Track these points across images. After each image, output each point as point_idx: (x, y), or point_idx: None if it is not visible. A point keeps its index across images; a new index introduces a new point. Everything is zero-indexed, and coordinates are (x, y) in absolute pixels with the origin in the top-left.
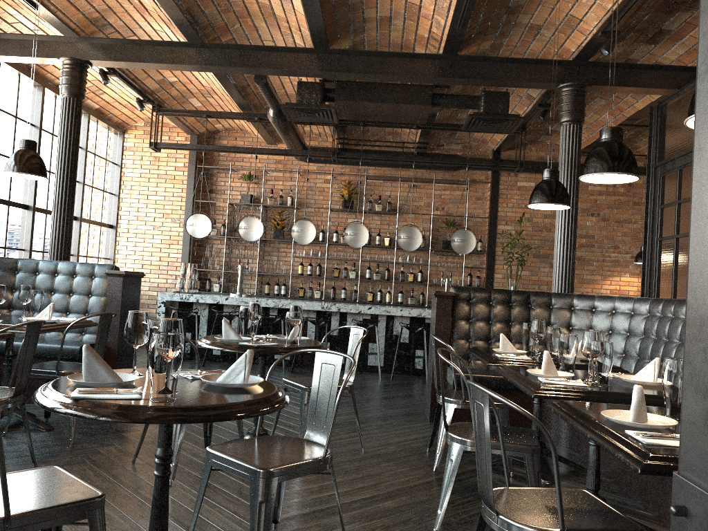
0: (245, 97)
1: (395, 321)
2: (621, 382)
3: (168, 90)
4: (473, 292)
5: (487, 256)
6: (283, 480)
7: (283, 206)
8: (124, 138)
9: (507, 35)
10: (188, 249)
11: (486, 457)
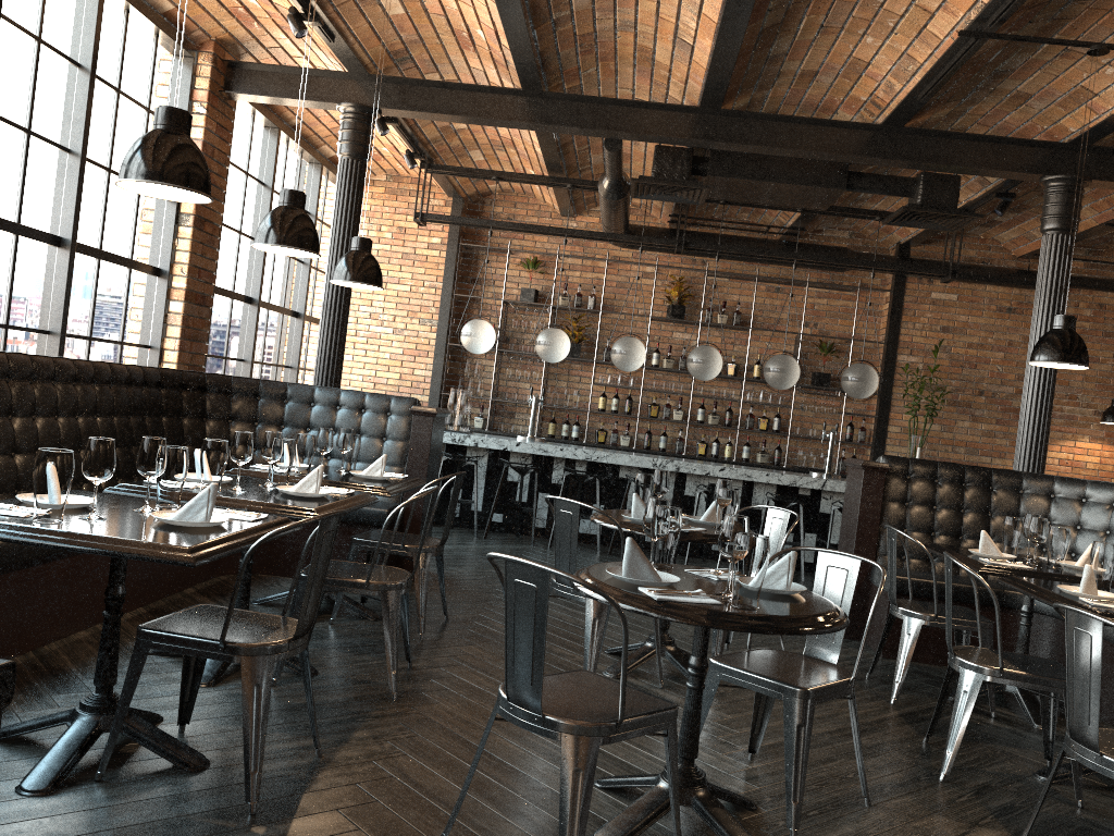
0: (561, 157)
1: (756, 489)
2: None
3: (448, 139)
4: (913, 465)
5: (880, 400)
6: (819, 702)
7: (583, 309)
8: None
9: (976, 102)
10: (442, 365)
11: (1090, 691)
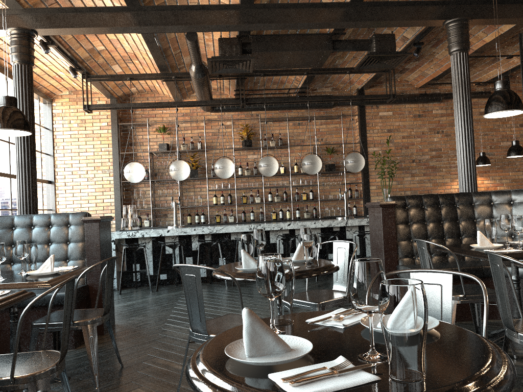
0: (165, 59)
1: None
2: None
3: (96, 58)
4: (408, 199)
5: (363, 173)
6: None
7: (195, 150)
8: (52, 106)
9: None
10: (119, 194)
11: None
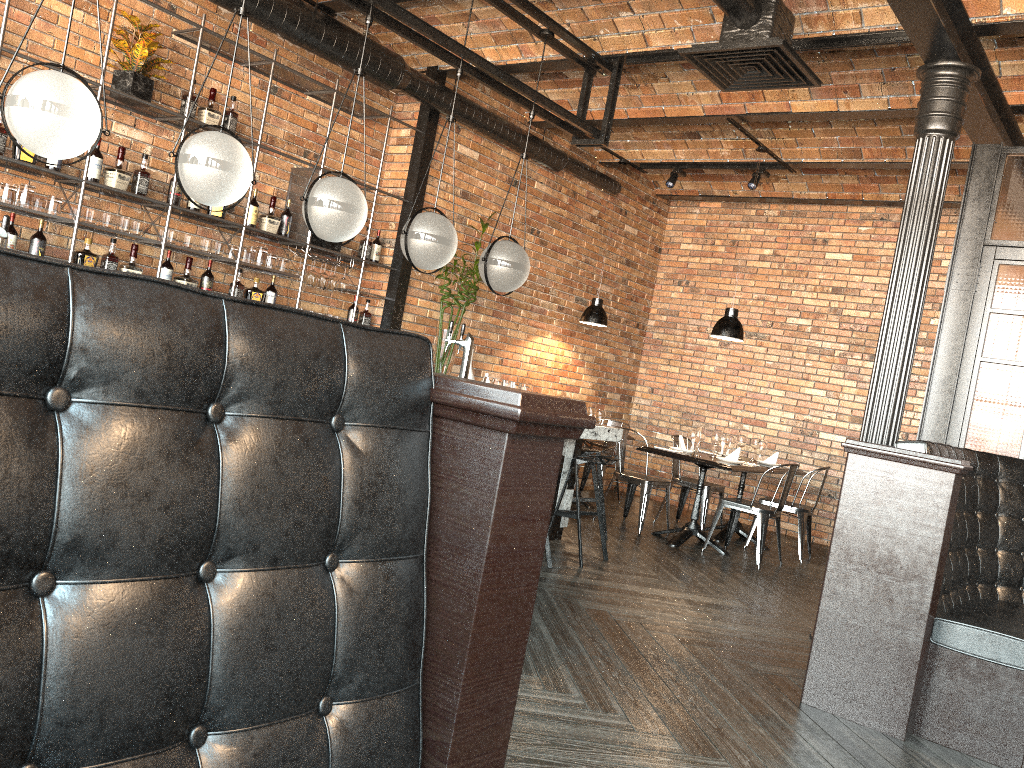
0: None
1: None
2: None
3: None
4: (940, 454)
5: (399, 278)
6: None
7: None
8: None
9: None
10: None
11: None
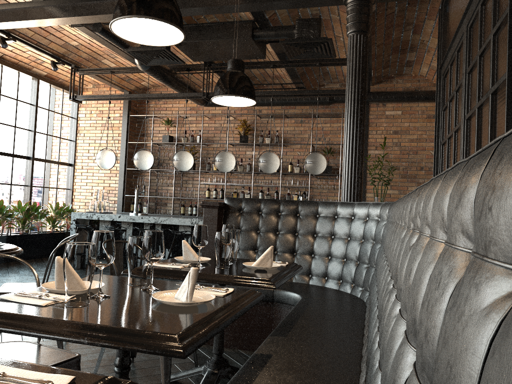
0: None
1: None
2: (150, 299)
3: (77, 53)
4: (244, 203)
5: None
6: None
7: (192, 143)
8: None
9: None
10: (123, 180)
11: None
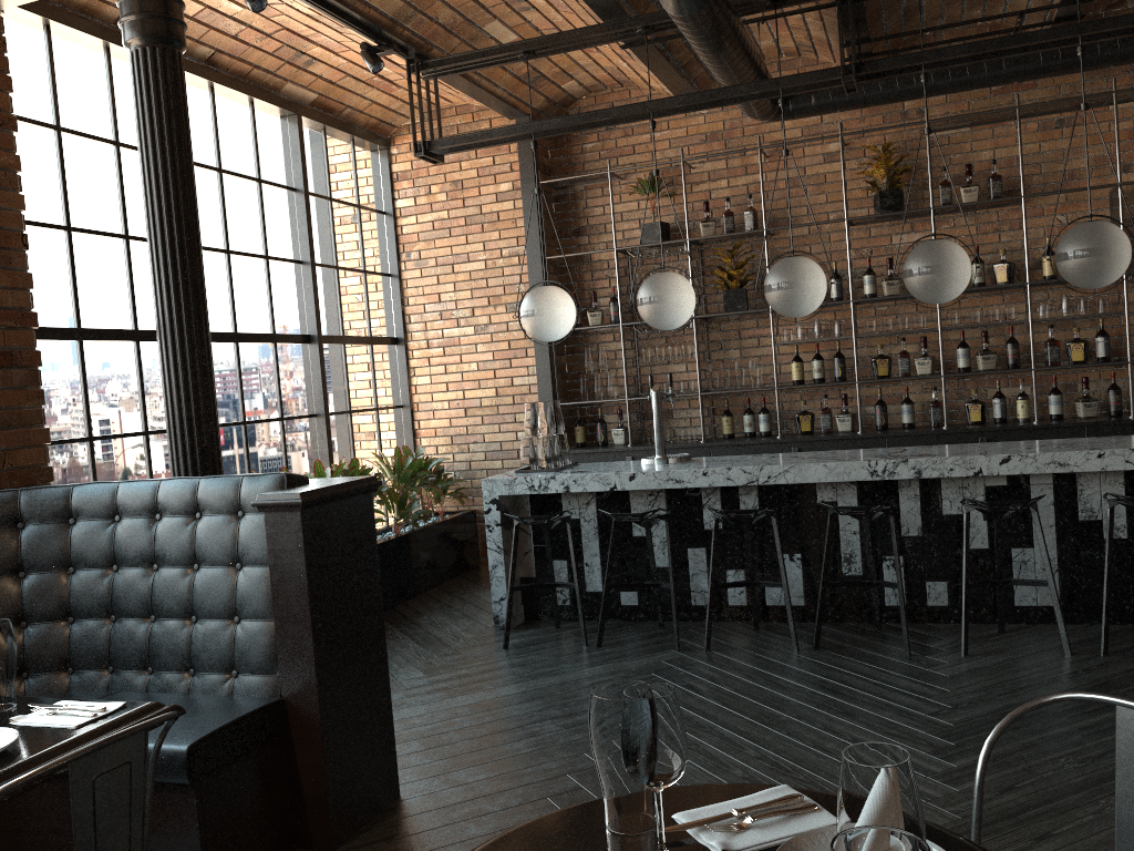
0: None
1: (1082, 484)
2: None
3: (428, 10)
4: None
5: None
6: None
7: (737, 234)
8: (390, 157)
9: None
10: (548, 364)
11: None
